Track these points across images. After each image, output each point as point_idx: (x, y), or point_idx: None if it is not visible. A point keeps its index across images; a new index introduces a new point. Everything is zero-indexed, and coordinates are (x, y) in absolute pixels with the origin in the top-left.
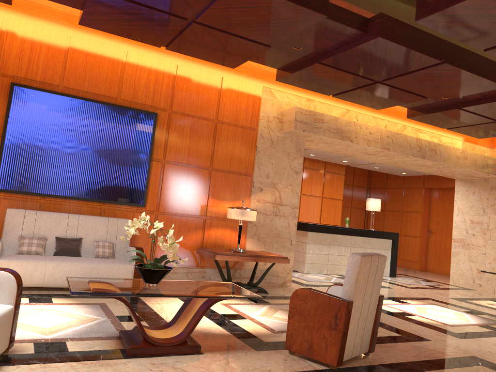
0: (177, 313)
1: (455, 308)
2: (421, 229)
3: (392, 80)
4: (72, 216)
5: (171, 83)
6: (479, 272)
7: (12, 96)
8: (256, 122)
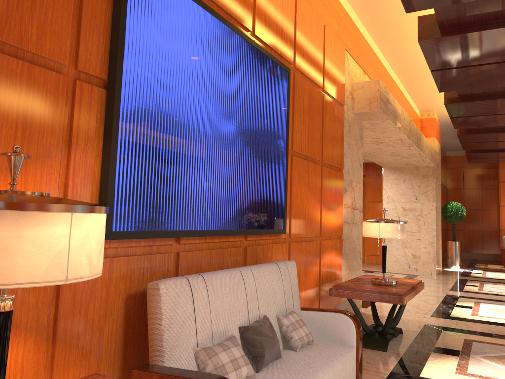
0: None
1: (501, 303)
2: None
3: None
4: (244, 273)
5: (293, 20)
6: (415, 257)
7: None
8: (344, 97)
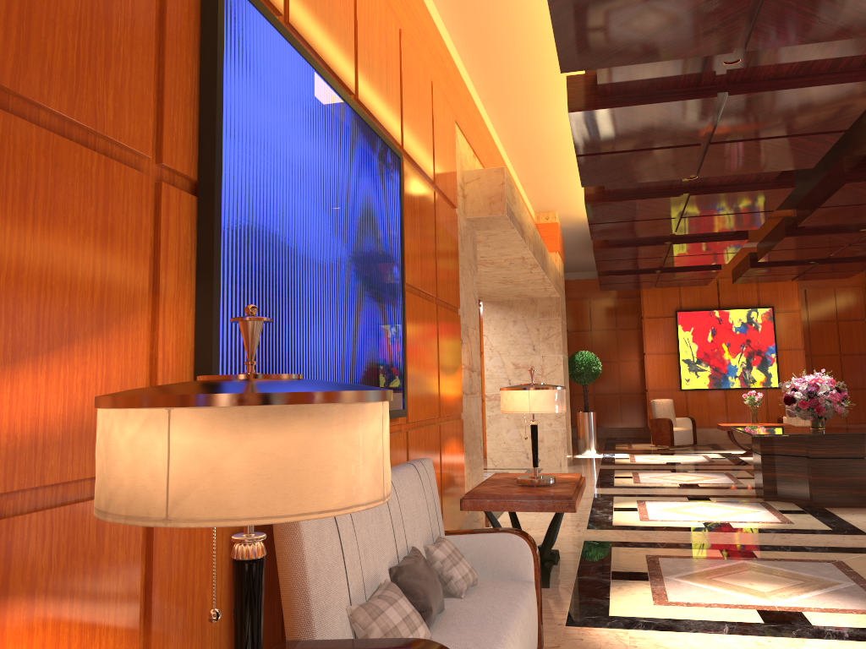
0: None
1: (672, 499)
2: None
3: (729, 144)
4: None
5: (398, 75)
6: None
7: (222, 20)
8: (456, 194)
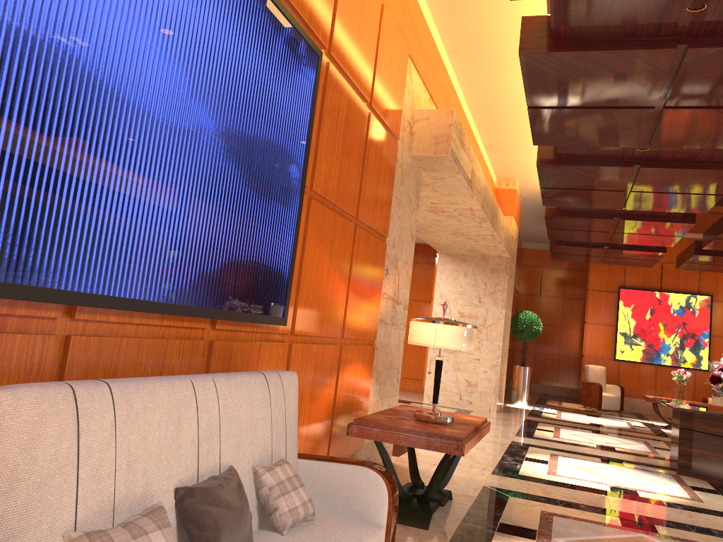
0: None
1: (585, 458)
2: None
3: (685, 110)
4: (200, 386)
5: None
6: (470, 385)
7: None
8: (400, 126)
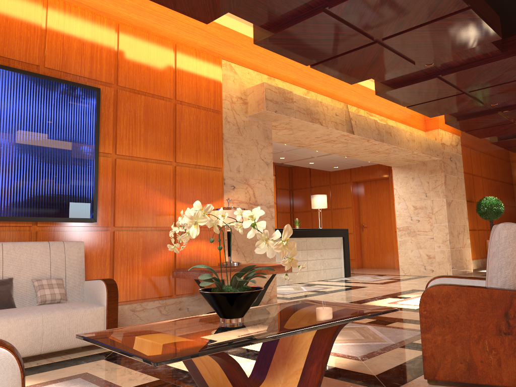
0: (258, 360)
1: None
2: (353, 225)
3: (395, 37)
4: None
5: (113, 48)
6: (430, 258)
7: None
8: (220, 103)
